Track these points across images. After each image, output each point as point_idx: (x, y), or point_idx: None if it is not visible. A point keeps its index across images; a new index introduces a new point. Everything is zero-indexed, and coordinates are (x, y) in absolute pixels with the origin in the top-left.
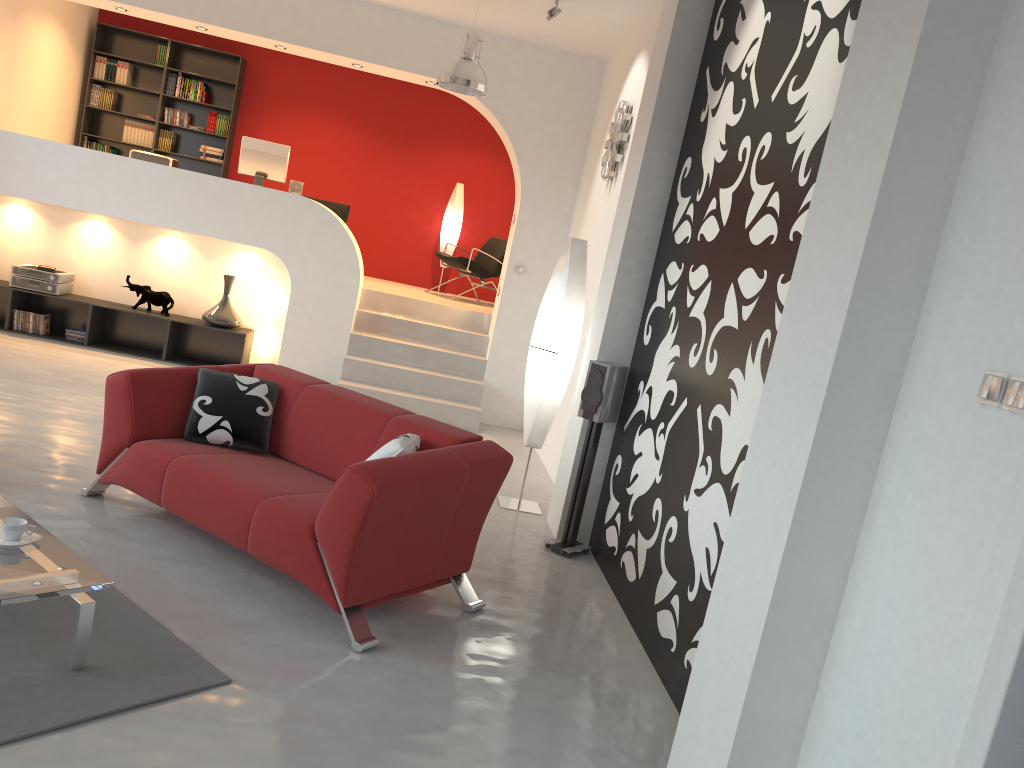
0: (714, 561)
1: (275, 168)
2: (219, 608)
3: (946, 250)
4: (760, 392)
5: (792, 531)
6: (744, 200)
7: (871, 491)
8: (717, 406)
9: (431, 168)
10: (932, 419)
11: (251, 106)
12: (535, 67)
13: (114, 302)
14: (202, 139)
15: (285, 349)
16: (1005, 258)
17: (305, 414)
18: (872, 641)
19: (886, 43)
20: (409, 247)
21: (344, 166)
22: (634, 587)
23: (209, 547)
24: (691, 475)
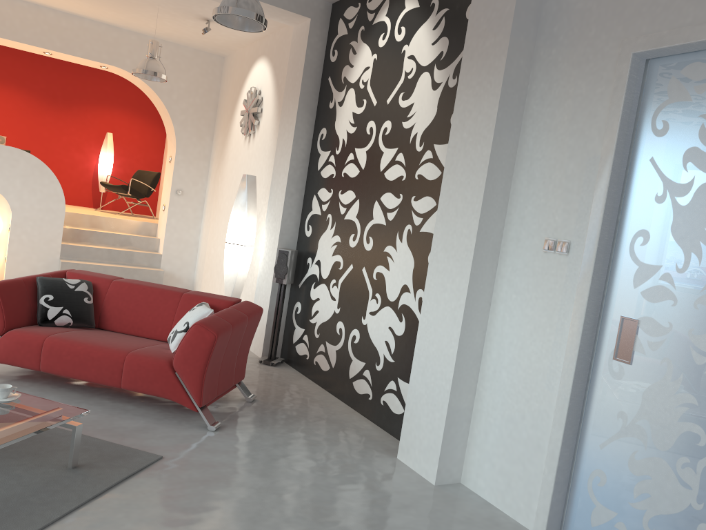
0: (393, 346)
1: None
2: (116, 423)
3: (515, 186)
4: (410, 257)
5: (463, 319)
6: (376, 156)
7: (492, 296)
8: (378, 266)
9: (85, 122)
10: (520, 260)
11: None
12: (179, 59)
13: None
14: None
15: (10, 259)
16: (546, 190)
17: (117, 299)
18: (504, 361)
19: (480, 93)
20: (74, 179)
21: (16, 121)
22: (329, 373)
23: (74, 392)
24: (365, 305)
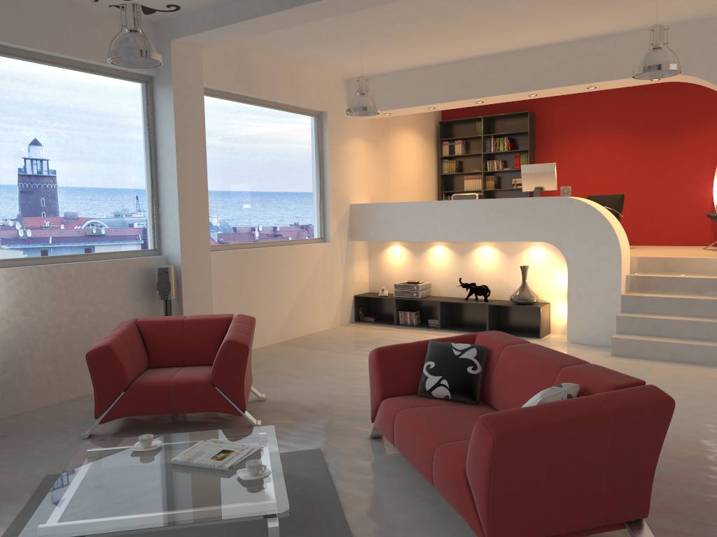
0: None
1: (547, 181)
2: (408, 535)
3: None
4: None
5: None
6: None
7: None
8: None
9: (694, 146)
10: None
11: (542, 142)
12: None
13: (455, 297)
14: (513, 175)
15: (570, 314)
16: None
17: (503, 370)
18: None
19: None
20: (687, 215)
21: (619, 165)
22: None
23: None
24: None
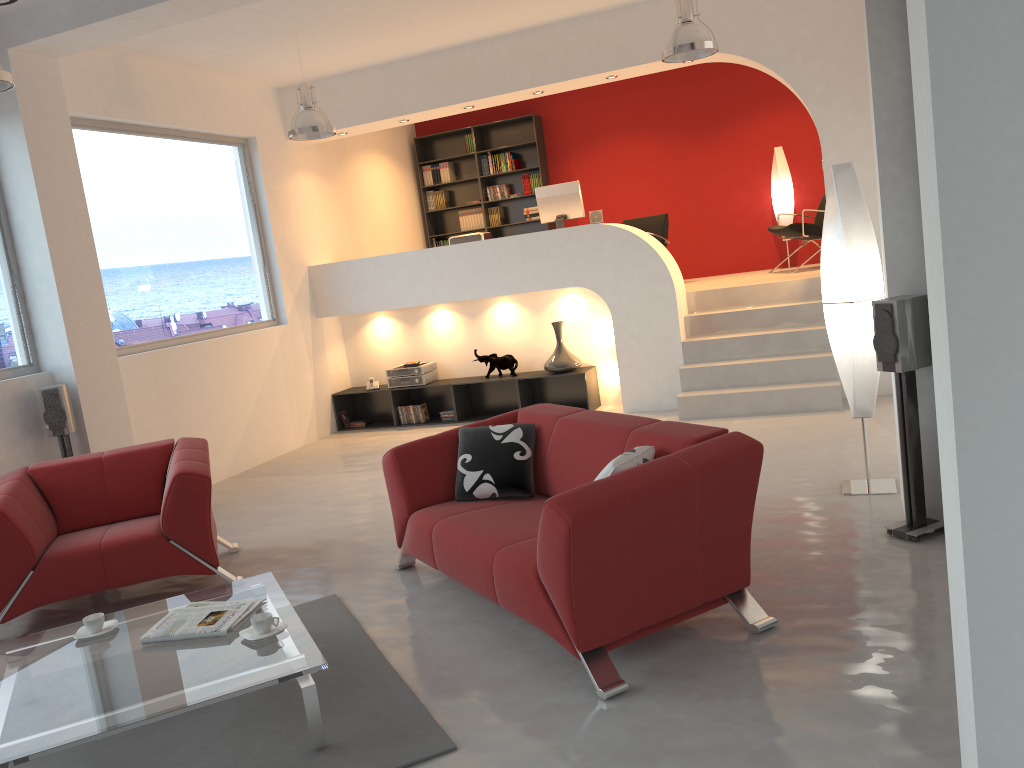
0: None
1: (571, 206)
2: (476, 667)
3: None
4: None
5: (964, 487)
6: None
7: None
8: None
9: (744, 143)
10: None
11: (556, 155)
12: None
13: (472, 376)
14: (524, 203)
15: (623, 376)
16: None
17: (559, 448)
18: None
19: None
20: (745, 232)
21: (656, 176)
22: None
23: (491, 602)
24: None
